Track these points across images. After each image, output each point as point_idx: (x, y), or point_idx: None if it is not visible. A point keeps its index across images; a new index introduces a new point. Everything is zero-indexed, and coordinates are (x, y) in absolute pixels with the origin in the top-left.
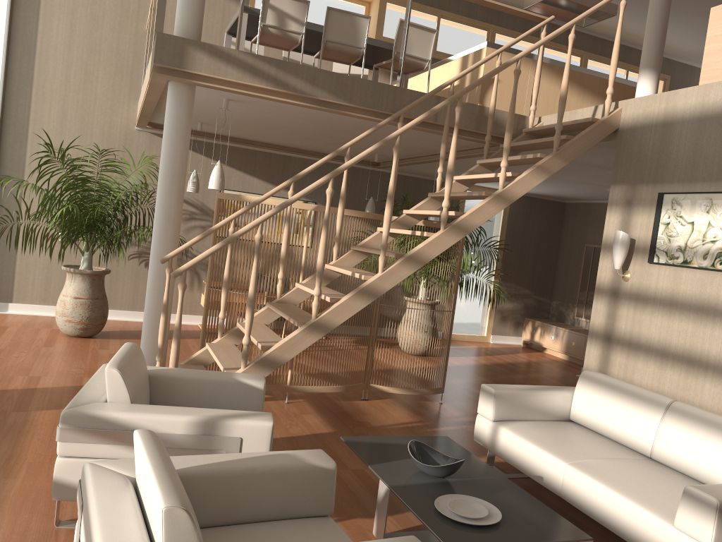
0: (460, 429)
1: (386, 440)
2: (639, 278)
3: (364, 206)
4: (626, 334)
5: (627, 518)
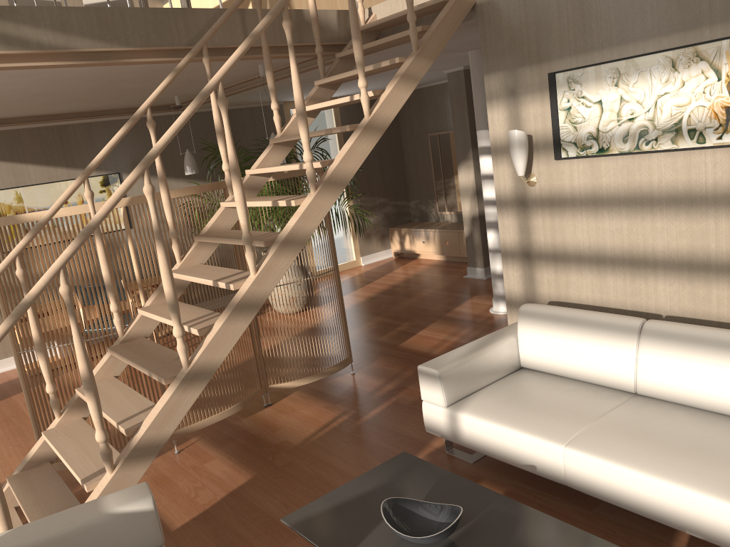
0: (391, 405)
1: (340, 497)
2: (548, 179)
3: (180, 160)
4: (548, 247)
5: (669, 502)
